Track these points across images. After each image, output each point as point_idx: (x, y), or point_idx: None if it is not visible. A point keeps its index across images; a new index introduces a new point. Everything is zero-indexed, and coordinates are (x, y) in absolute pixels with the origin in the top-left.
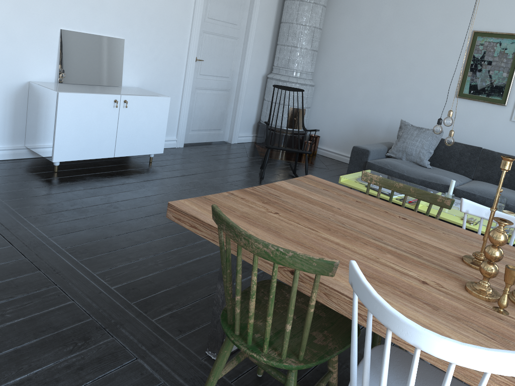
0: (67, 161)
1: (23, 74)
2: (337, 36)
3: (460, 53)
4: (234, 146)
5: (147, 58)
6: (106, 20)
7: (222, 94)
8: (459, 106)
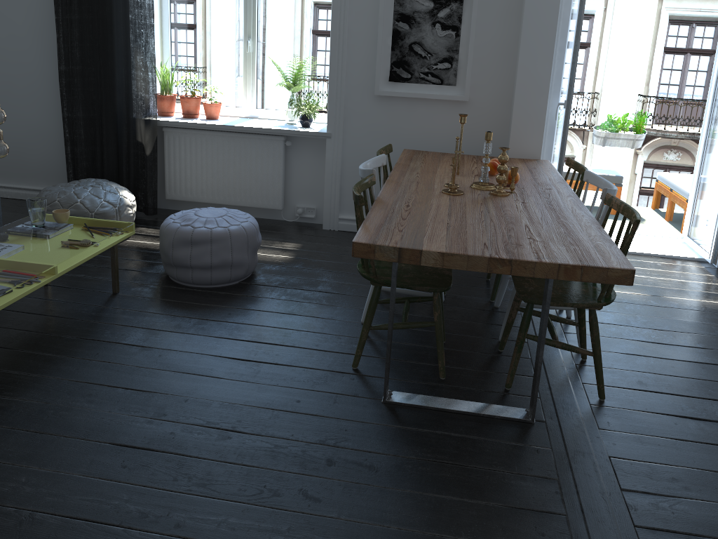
0: None
1: None
2: None
3: None
4: None
5: None
6: None
7: None
8: None
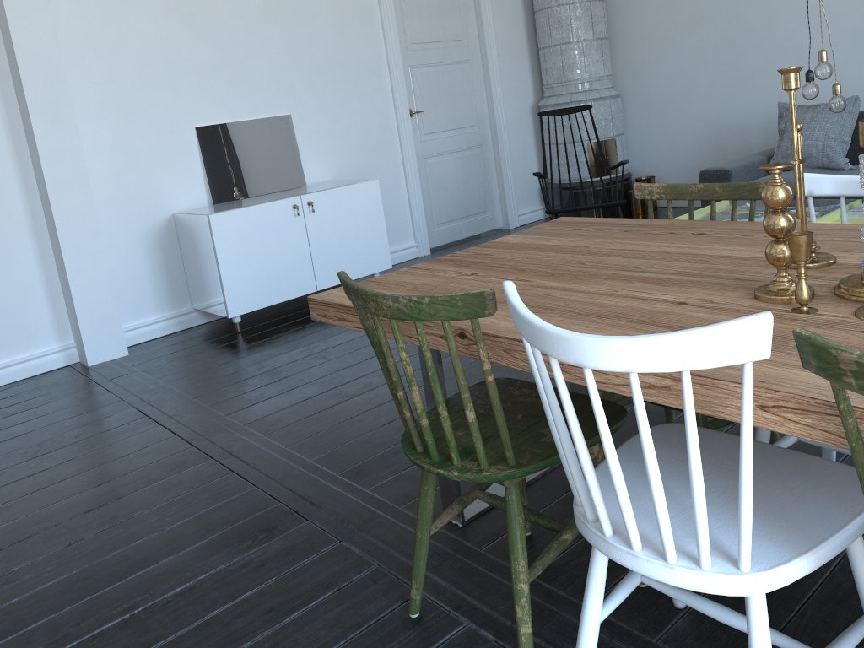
0: (249, 311)
1: (163, 206)
2: (634, 3)
3: None
4: (514, 231)
5: (333, 133)
6: (257, 95)
7: (471, 155)
8: None
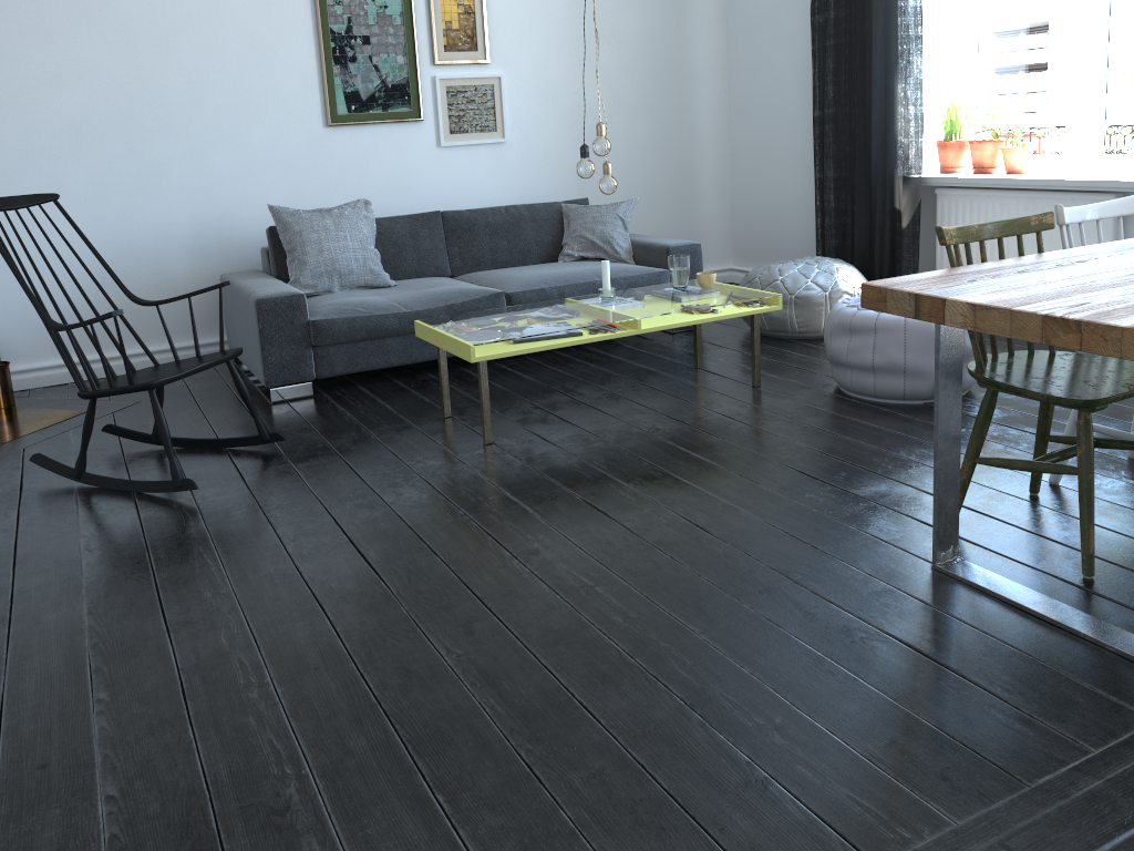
0: None
1: None
2: None
3: (301, 27)
4: None
5: None
6: None
7: None
8: (340, 145)
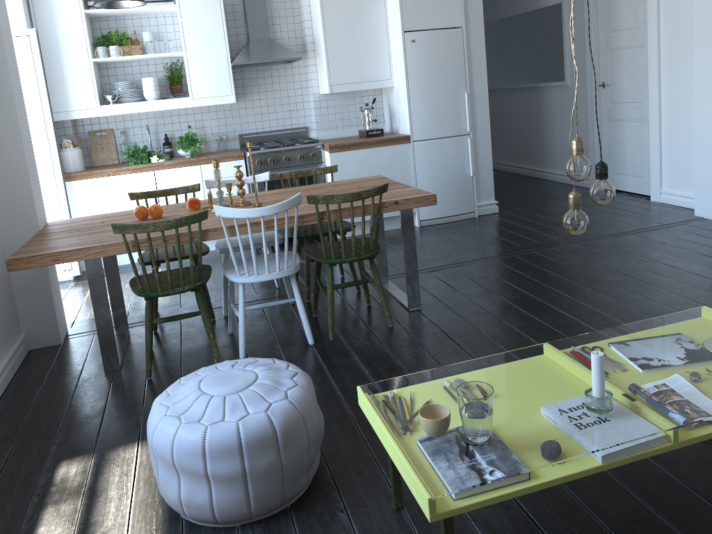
0: None
1: None
2: None
3: None
4: None
5: None
6: None
7: None
8: None
